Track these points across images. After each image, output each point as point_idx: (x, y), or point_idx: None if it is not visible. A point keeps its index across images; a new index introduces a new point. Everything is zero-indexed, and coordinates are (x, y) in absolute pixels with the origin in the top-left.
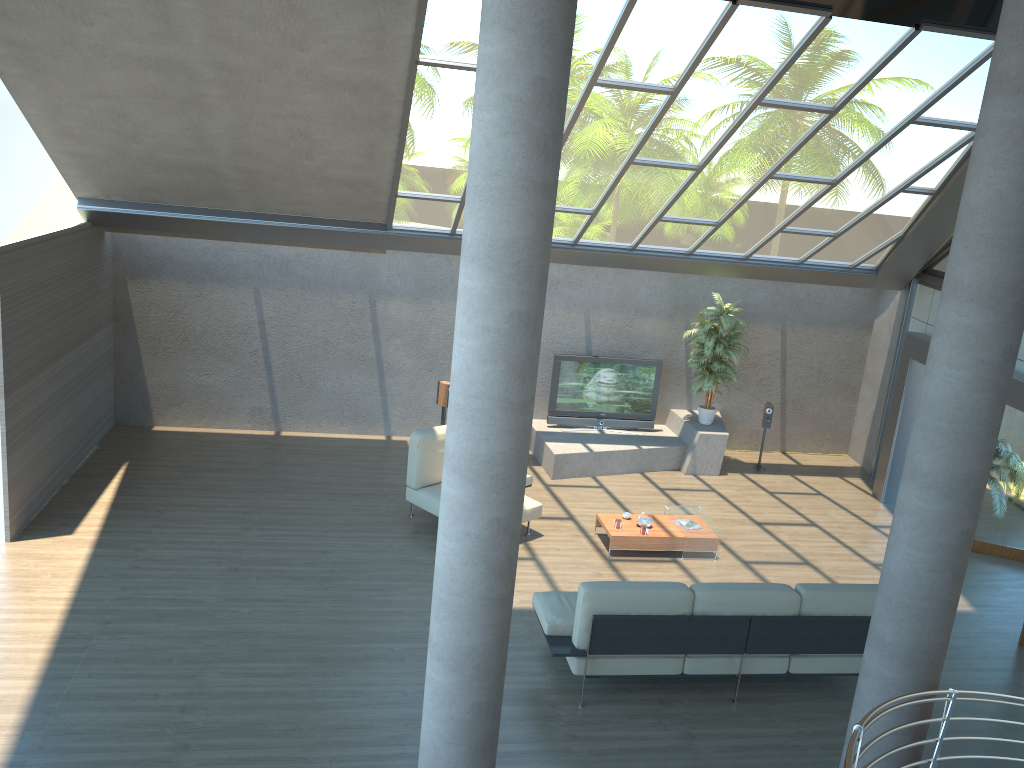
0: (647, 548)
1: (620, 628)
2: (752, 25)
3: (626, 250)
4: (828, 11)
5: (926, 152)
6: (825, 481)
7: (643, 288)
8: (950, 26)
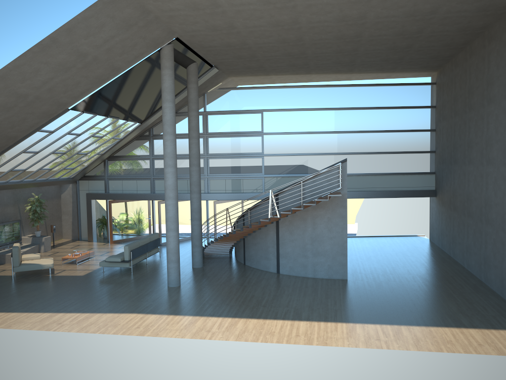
0: (83, 258)
1: (134, 252)
2: (106, 121)
3: (20, 182)
4: (119, 118)
5: (108, 144)
6: (74, 243)
7: (5, 196)
8: (132, 120)
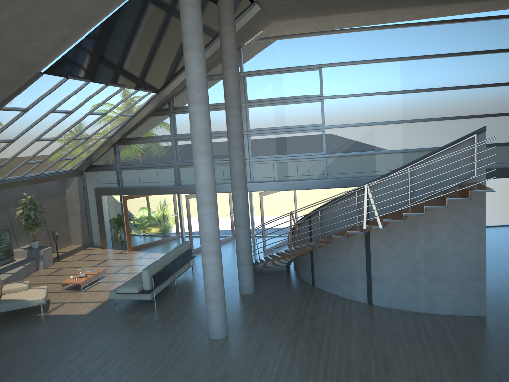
0: (90, 282)
1: (157, 277)
2: (106, 90)
3: (0, 181)
4: (125, 86)
5: (116, 124)
6: (83, 251)
7: None
8: (143, 89)
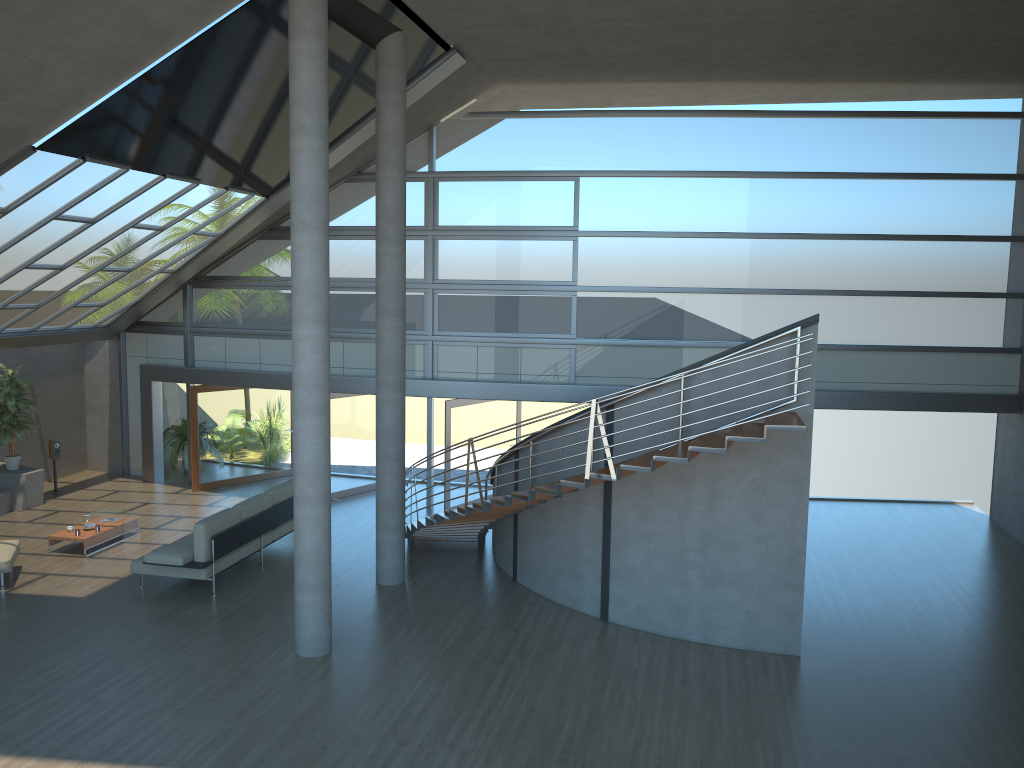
0: (105, 540)
1: (223, 539)
2: (162, 187)
3: None
4: (200, 181)
5: (186, 249)
6: (107, 485)
7: None
8: (239, 188)
